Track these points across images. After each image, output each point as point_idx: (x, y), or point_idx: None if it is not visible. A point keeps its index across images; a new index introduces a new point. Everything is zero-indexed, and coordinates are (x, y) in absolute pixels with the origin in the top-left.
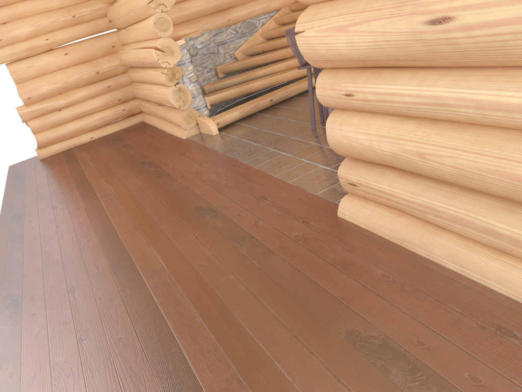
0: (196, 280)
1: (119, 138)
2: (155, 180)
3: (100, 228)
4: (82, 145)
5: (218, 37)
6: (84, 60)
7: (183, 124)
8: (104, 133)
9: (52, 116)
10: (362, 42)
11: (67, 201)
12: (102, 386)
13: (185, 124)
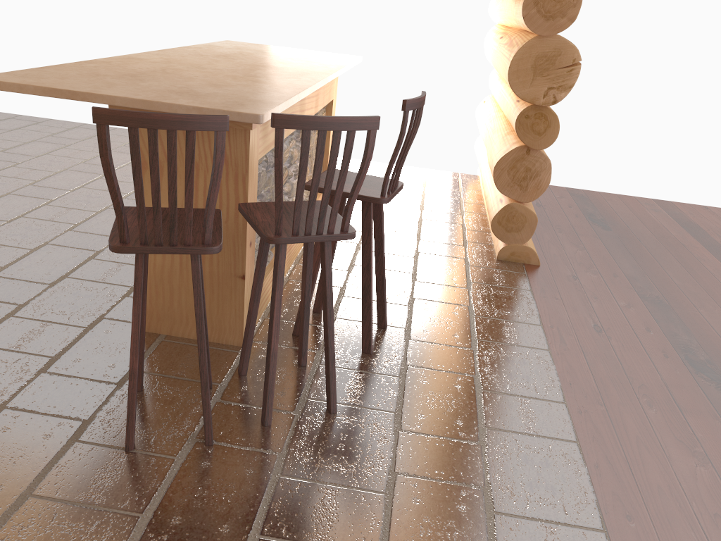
0: (717, 297)
1: None
2: None
3: None
4: None
5: None
6: None
7: None
8: None
9: None
10: None
11: None
12: None
13: None
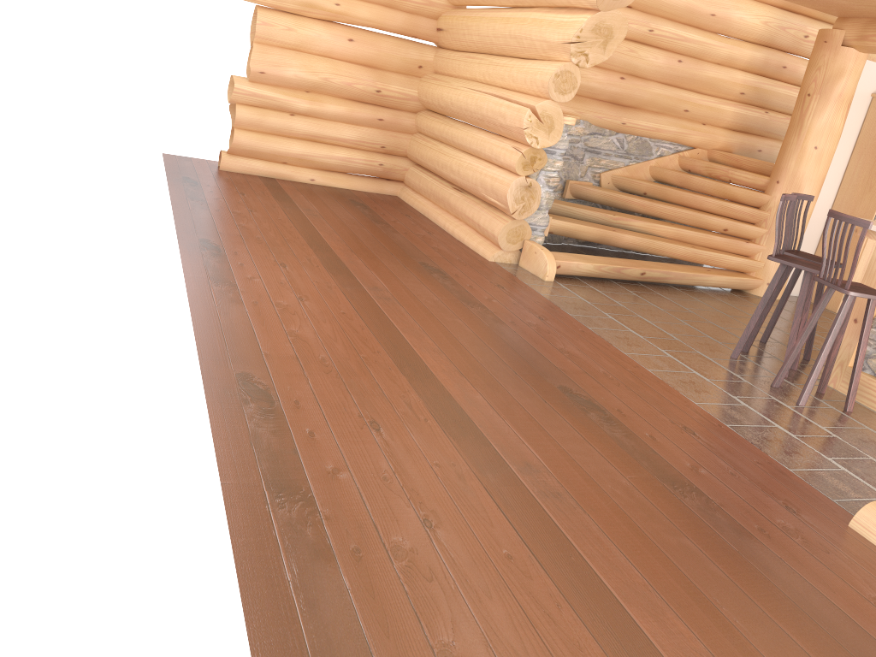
0: (619, 517)
1: (362, 203)
2: (462, 305)
3: (388, 341)
4: (295, 184)
5: (595, 139)
6: (368, 63)
7: (501, 239)
8: (333, 183)
9: (277, 116)
10: None
11: (301, 264)
12: (507, 630)
13: (504, 241)
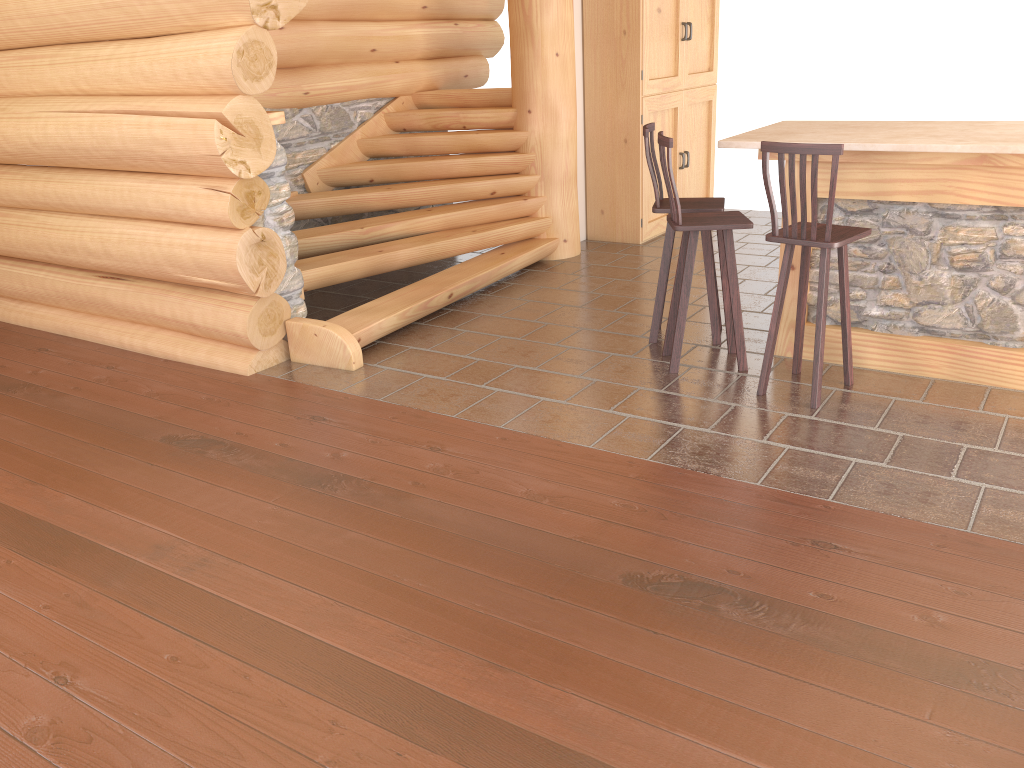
0: None
1: None
2: (319, 496)
3: (317, 677)
4: None
5: None
6: None
7: (254, 336)
8: None
9: None
10: None
11: None
12: None
13: (259, 337)
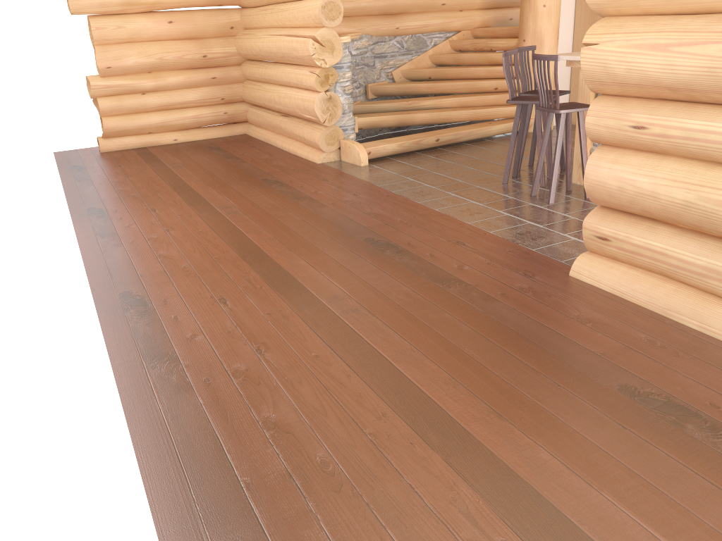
0: (399, 313)
1: (217, 147)
2: (294, 202)
3: (234, 242)
4: (162, 146)
5: (379, 46)
6: (190, 36)
7: (322, 144)
8: (192, 138)
9: (131, 98)
10: (687, 66)
11: (168, 206)
12: (311, 399)
13: (324, 145)
